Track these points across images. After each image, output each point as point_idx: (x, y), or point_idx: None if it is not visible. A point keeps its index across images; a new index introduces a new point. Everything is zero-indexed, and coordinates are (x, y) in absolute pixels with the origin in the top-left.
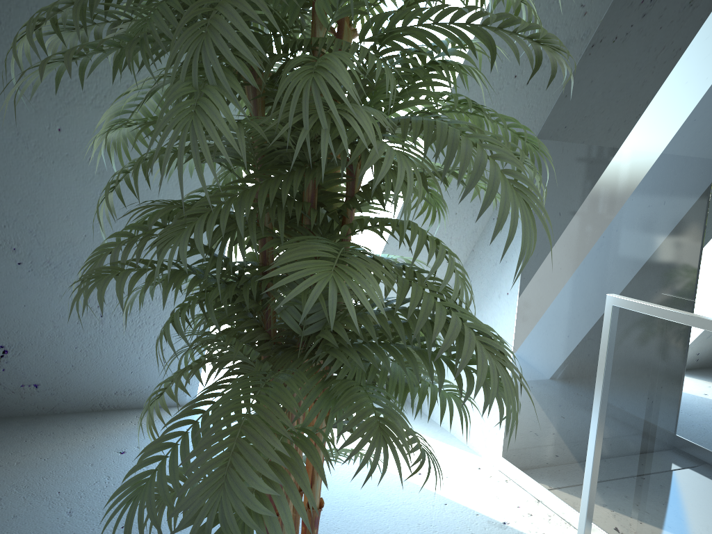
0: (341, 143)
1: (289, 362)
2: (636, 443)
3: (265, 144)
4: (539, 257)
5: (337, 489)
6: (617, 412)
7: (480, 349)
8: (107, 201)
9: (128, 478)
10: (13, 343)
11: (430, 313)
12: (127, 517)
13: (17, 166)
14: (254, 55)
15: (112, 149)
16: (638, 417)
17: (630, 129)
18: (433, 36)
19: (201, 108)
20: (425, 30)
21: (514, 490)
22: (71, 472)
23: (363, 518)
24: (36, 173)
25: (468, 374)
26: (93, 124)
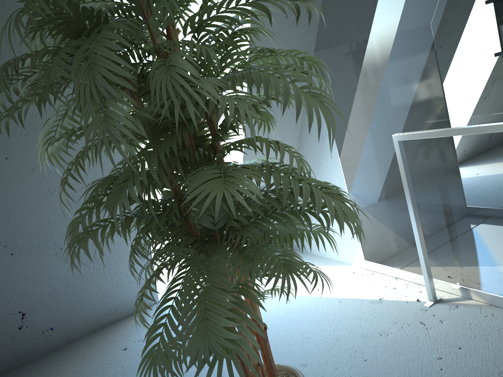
0: (199, 105)
1: (215, 248)
2: (442, 220)
3: (151, 122)
4: (343, 127)
5: (270, 318)
6: (424, 205)
7: (325, 197)
8: (65, 192)
9: (136, 363)
10: (27, 307)
11: (289, 187)
12: (153, 376)
13: None
14: (124, 70)
15: (51, 158)
16: (437, 203)
17: (370, 26)
18: (228, 17)
19: (108, 115)
20: (222, 15)
21: (379, 277)
22: (97, 373)
23: (293, 329)
24: (1, 191)
25: (324, 214)
26: (27, 146)
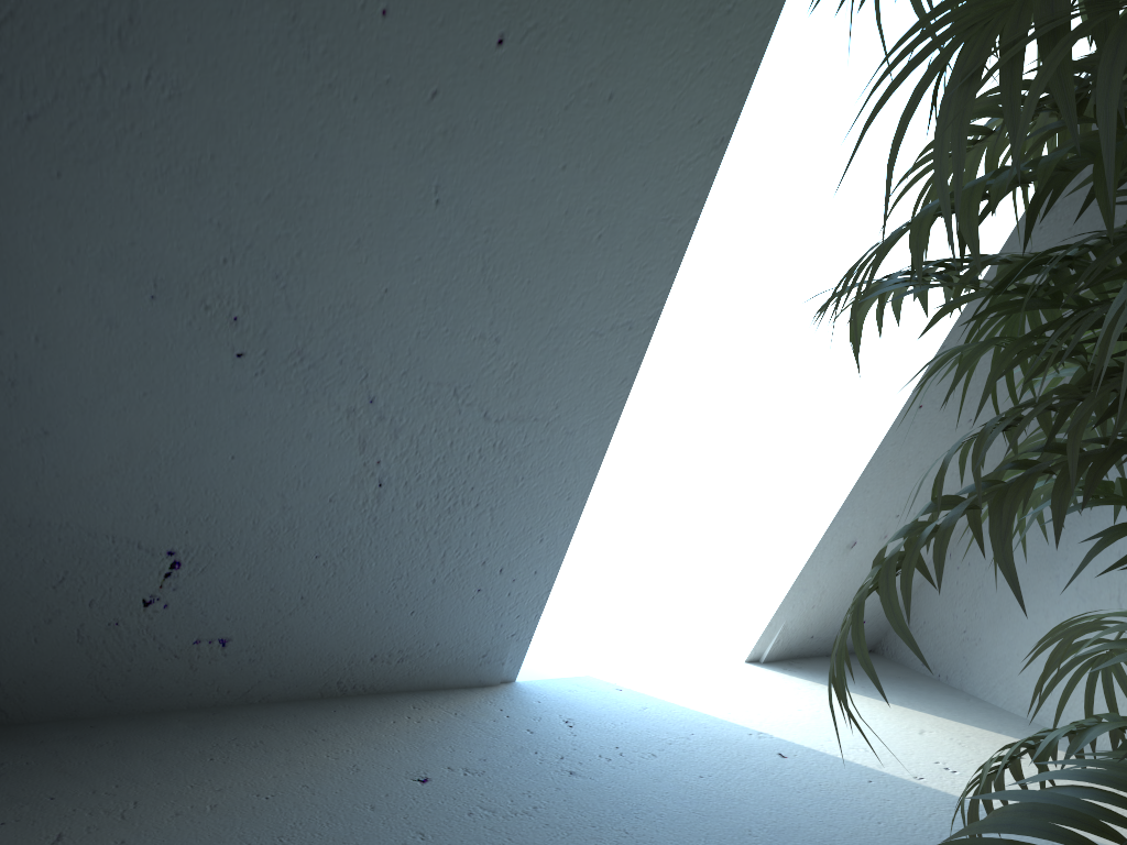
0: None
1: None
2: None
3: None
4: None
5: None
6: None
7: None
8: None
9: (465, 837)
10: (195, 546)
11: None
12: None
13: (277, 106)
14: None
15: None
16: None
17: None
18: None
19: None
20: None
21: None
22: (335, 825)
23: None
24: (314, 126)
25: None
26: (458, 1)
